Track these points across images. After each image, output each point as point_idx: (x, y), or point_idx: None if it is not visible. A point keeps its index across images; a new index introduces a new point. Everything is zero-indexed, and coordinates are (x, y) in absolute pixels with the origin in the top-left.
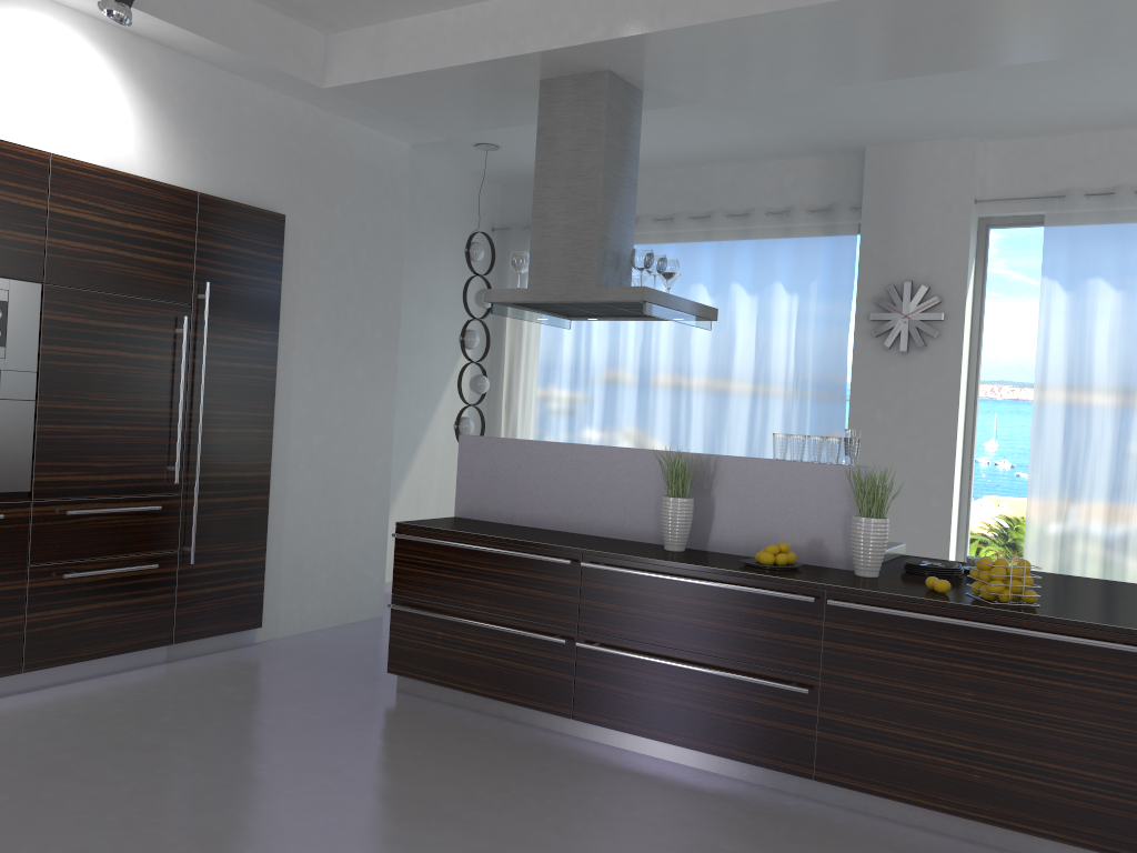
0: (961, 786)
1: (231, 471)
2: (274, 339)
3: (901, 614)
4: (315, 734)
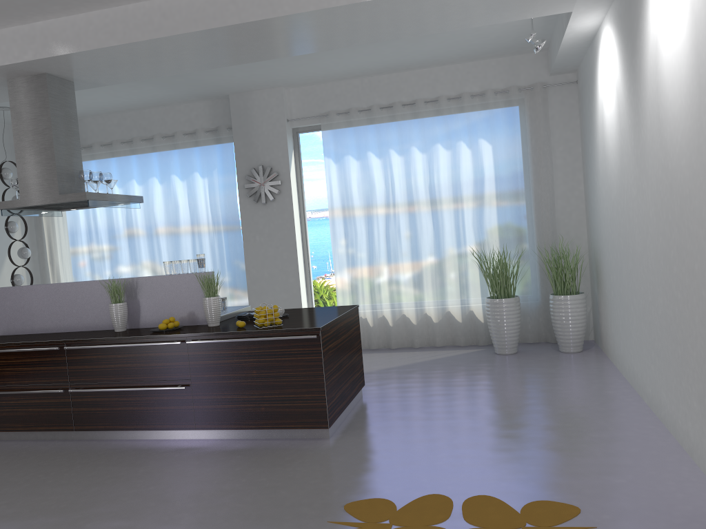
0: (257, 415)
1: None
2: None
3: (219, 341)
4: None
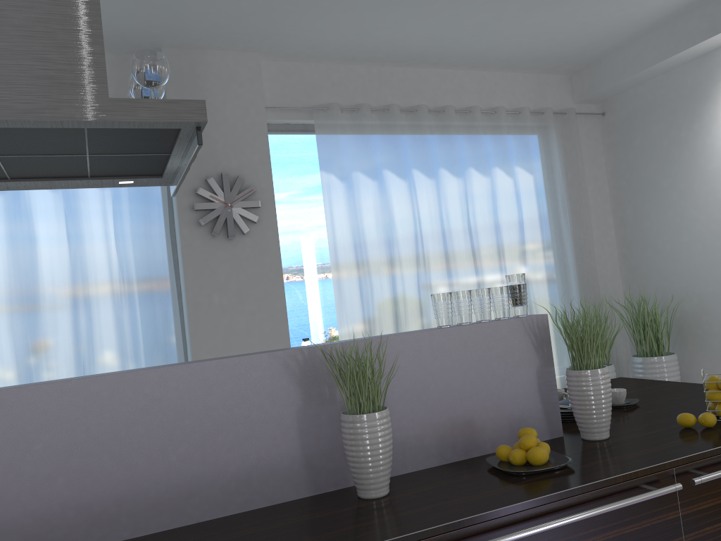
0: None
1: None
2: None
3: None
4: None
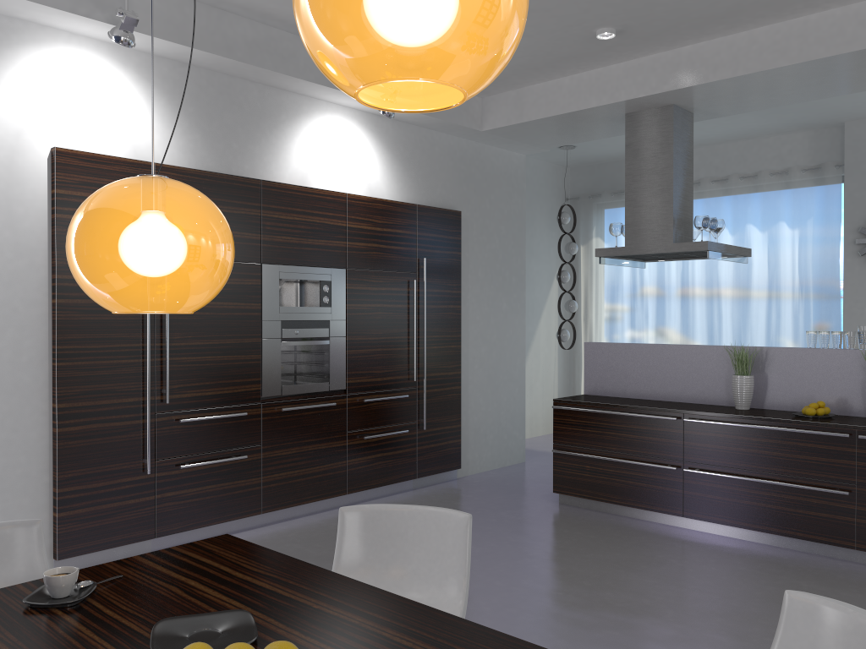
0: None
1: (440, 372)
2: (459, 288)
3: None
4: (525, 527)
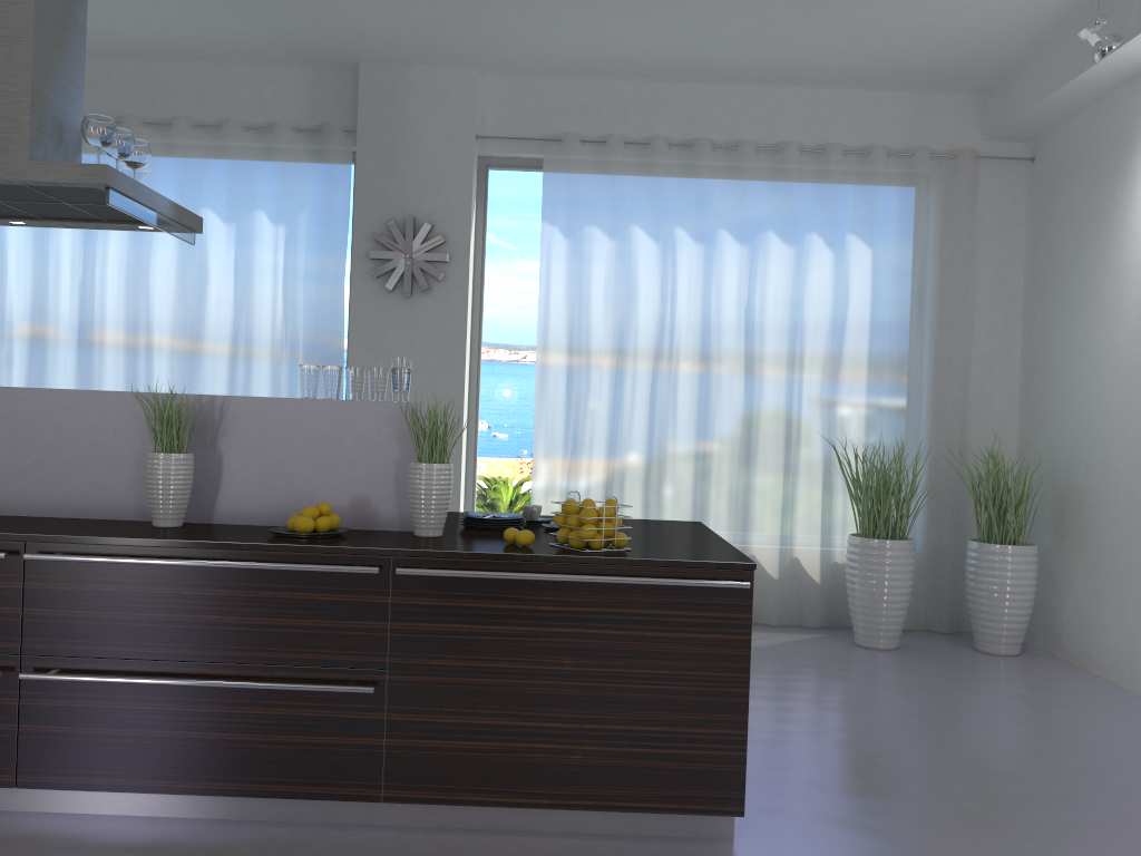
0: (561, 773)
1: None
2: None
3: (489, 576)
4: None
